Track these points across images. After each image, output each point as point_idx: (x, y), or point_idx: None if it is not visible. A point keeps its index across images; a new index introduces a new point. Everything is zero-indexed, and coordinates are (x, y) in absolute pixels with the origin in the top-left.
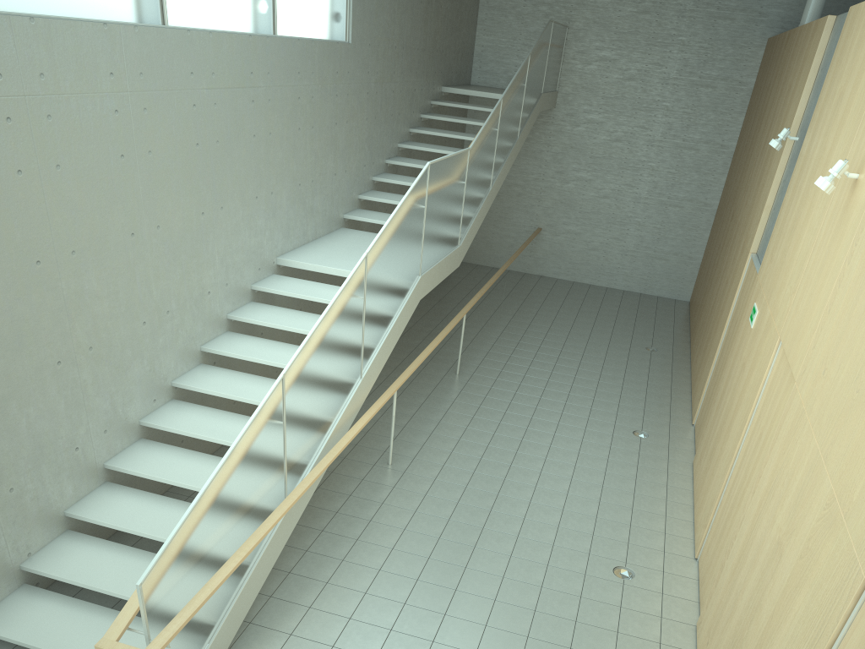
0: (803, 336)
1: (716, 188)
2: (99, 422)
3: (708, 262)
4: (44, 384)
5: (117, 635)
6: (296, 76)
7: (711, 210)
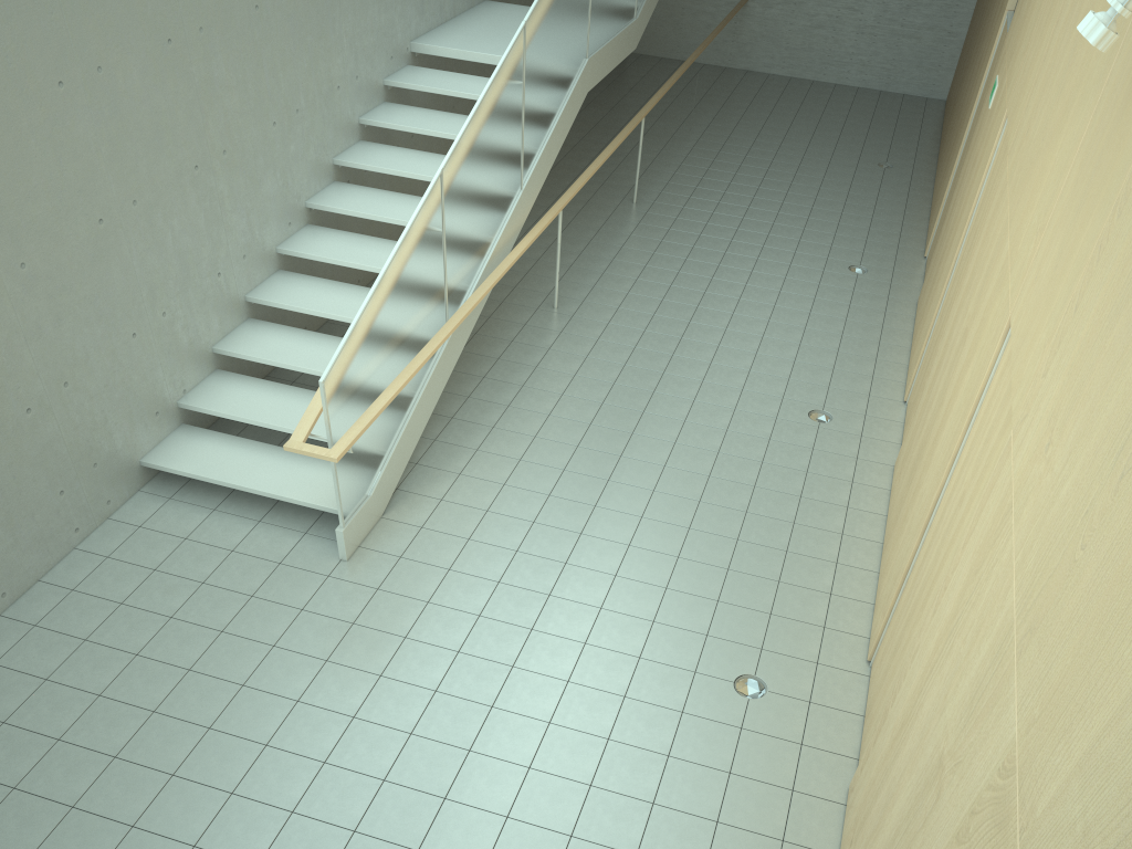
0: (1022, 99)
1: None
2: (237, 244)
3: (970, 37)
4: (184, 193)
5: (303, 437)
6: None
7: None
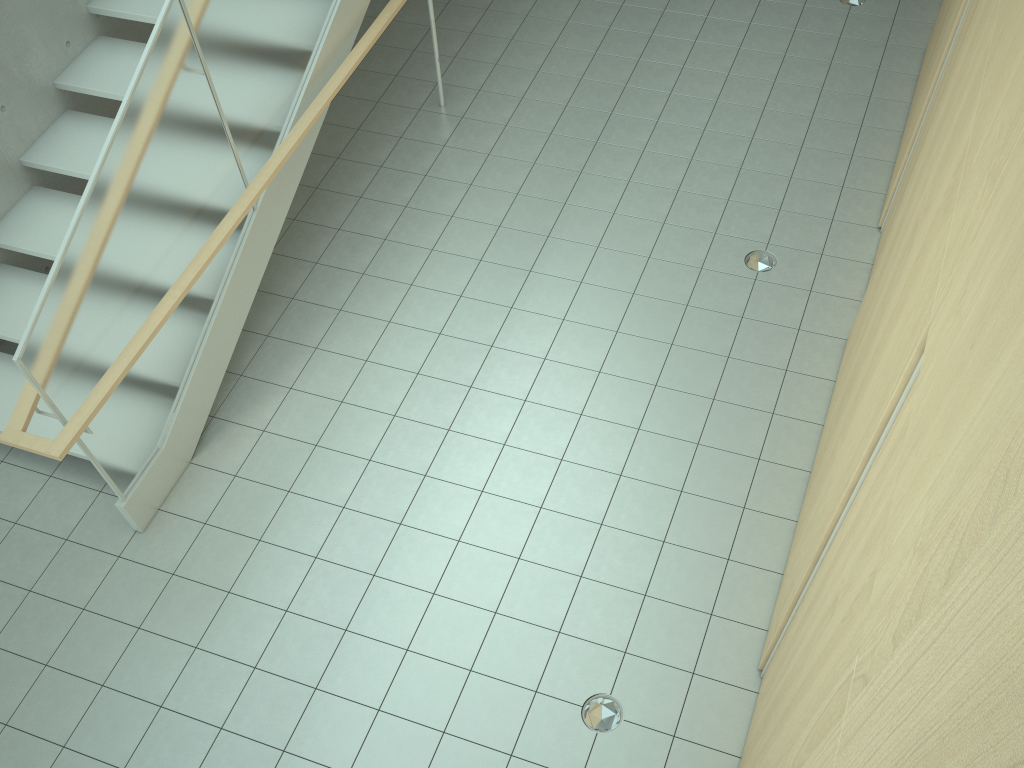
0: None
1: None
2: None
3: None
4: None
5: (22, 423)
6: None
7: None
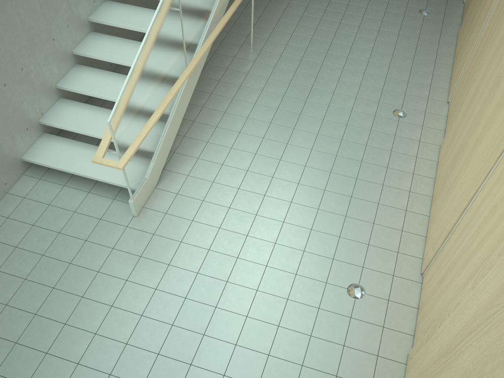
0: None
1: None
2: (63, 19)
3: None
4: None
5: (102, 154)
6: None
7: None
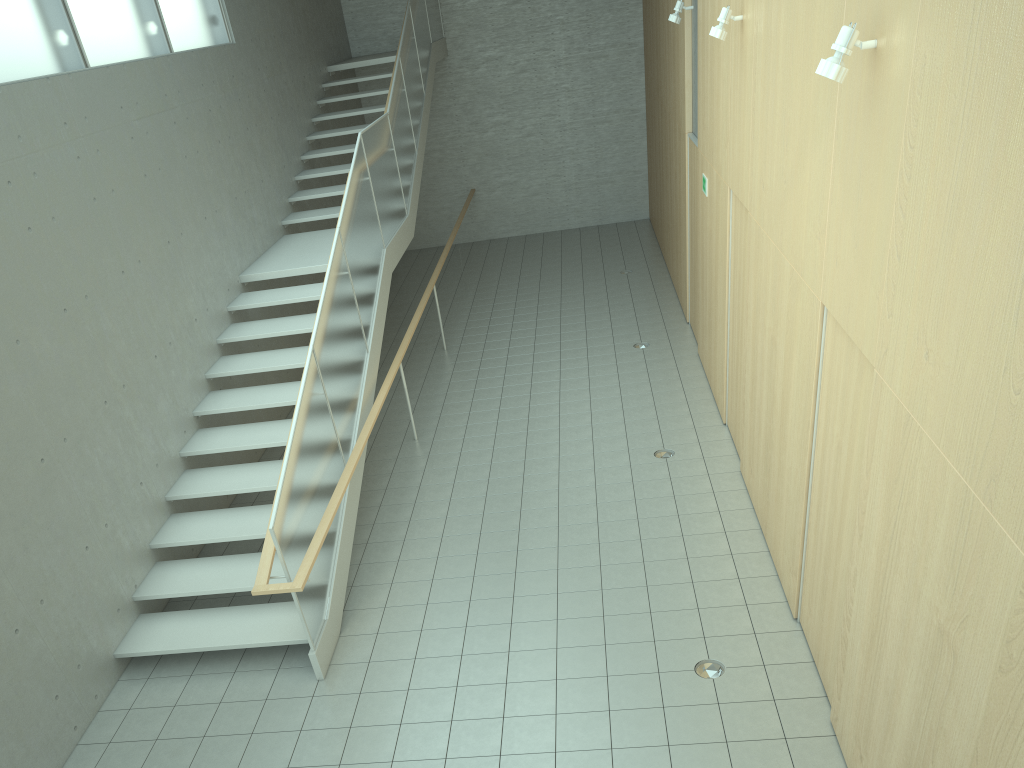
0: (743, 171)
1: (638, 90)
2: (150, 456)
3: (654, 168)
4: (101, 424)
5: (265, 580)
6: (201, 89)
7: (641, 115)
